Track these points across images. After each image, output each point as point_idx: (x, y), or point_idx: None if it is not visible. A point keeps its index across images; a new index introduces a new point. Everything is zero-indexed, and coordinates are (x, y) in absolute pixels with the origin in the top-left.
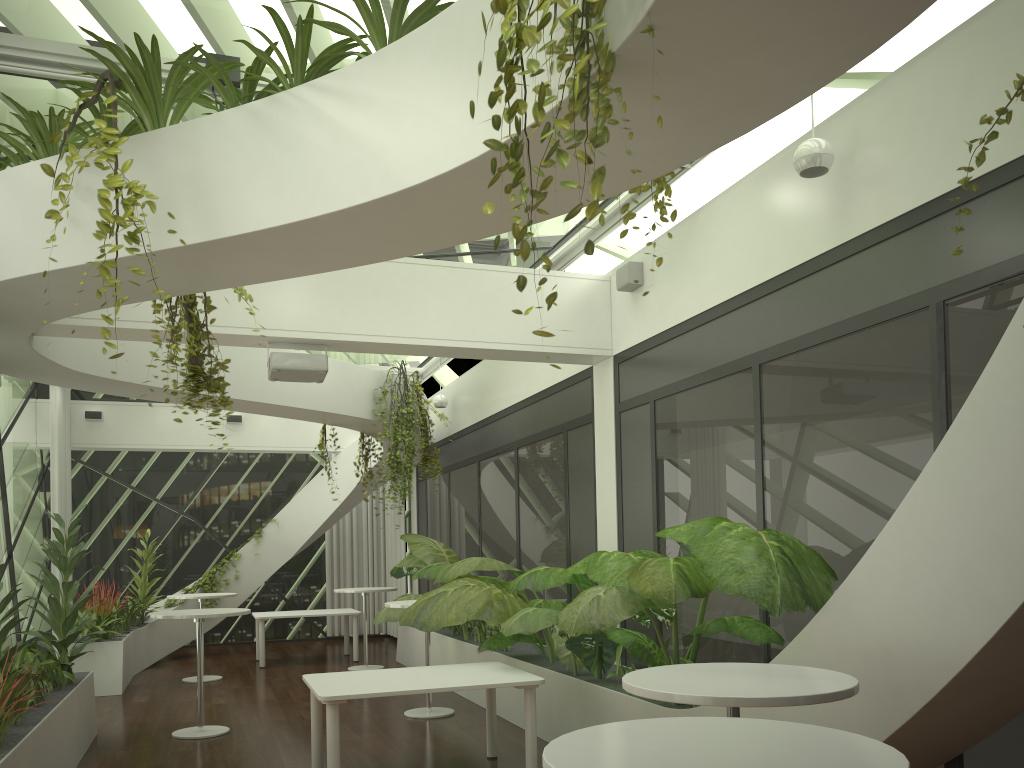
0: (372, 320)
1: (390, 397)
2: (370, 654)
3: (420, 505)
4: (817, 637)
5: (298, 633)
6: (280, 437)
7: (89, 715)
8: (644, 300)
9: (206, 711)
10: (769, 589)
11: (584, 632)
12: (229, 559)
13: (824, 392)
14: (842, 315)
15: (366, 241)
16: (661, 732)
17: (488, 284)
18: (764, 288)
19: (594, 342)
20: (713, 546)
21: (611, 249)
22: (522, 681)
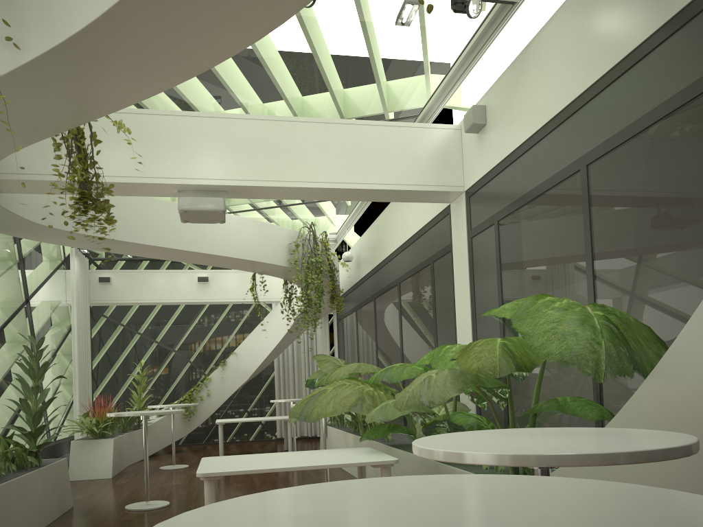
0: (260, 168)
1: (301, 249)
2: (303, 450)
3: (339, 339)
4: (647, 403)
5: (256, 436)
6: (236, 292)
7: (60, 491)
8: (487, 137)
9: (162, 490)
10: (593, 354)
11: (435, 419)
12: (202, 381)
13: (650, 175)
14: (666, 95)
15: (185, 36)
16: (386, 493)
17: (356, 136)
18: (589, 93)
19: (448, 180)
20: (535, 318)
21: (463, 107)
22: (377, 461)
